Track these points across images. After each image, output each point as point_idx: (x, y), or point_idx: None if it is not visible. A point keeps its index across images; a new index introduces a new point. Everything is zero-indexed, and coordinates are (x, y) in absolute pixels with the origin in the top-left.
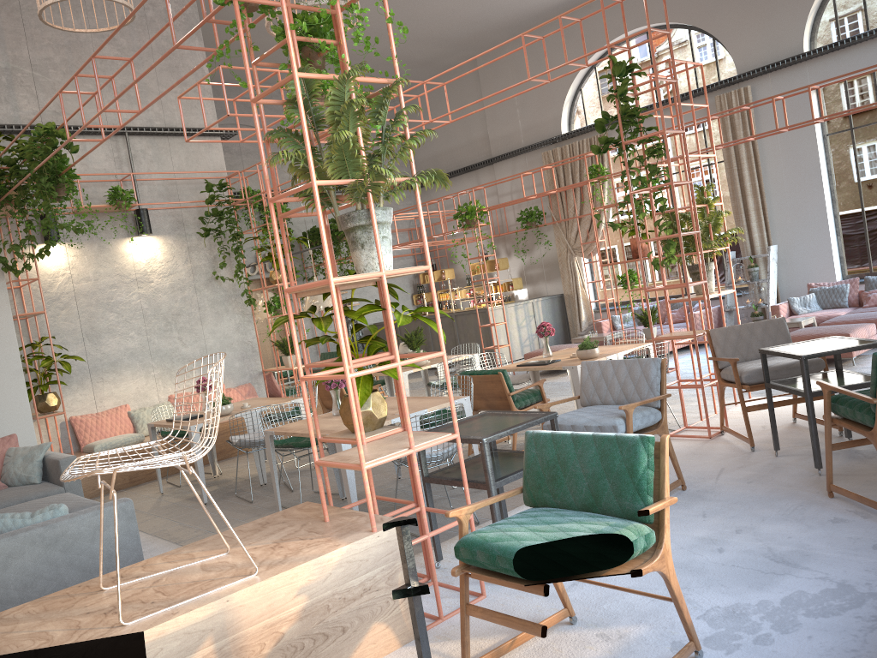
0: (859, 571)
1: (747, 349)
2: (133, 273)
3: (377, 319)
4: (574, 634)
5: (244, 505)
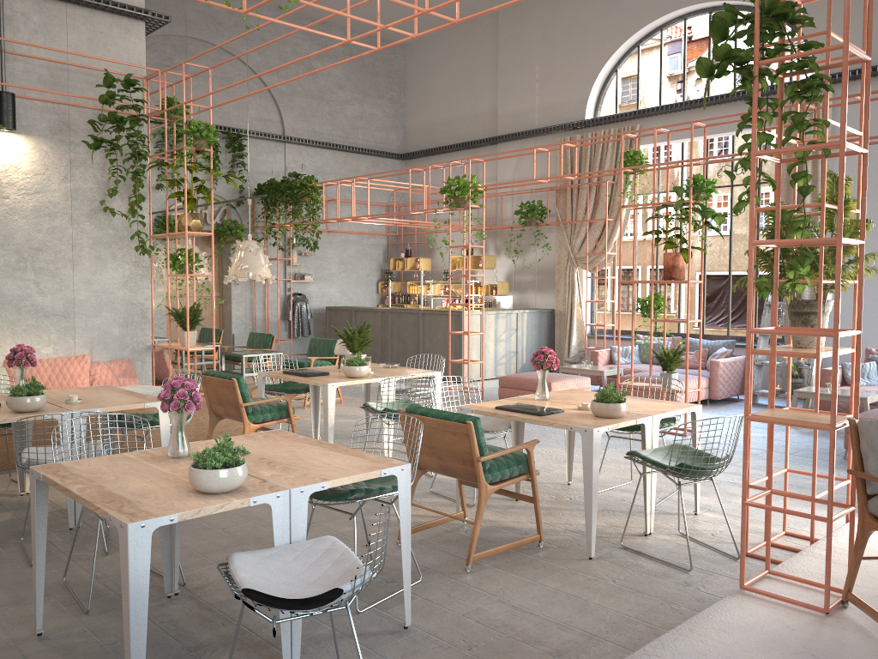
0: None
1: None
2: None
3: (332, 302)
4: None
5: (16, 570)
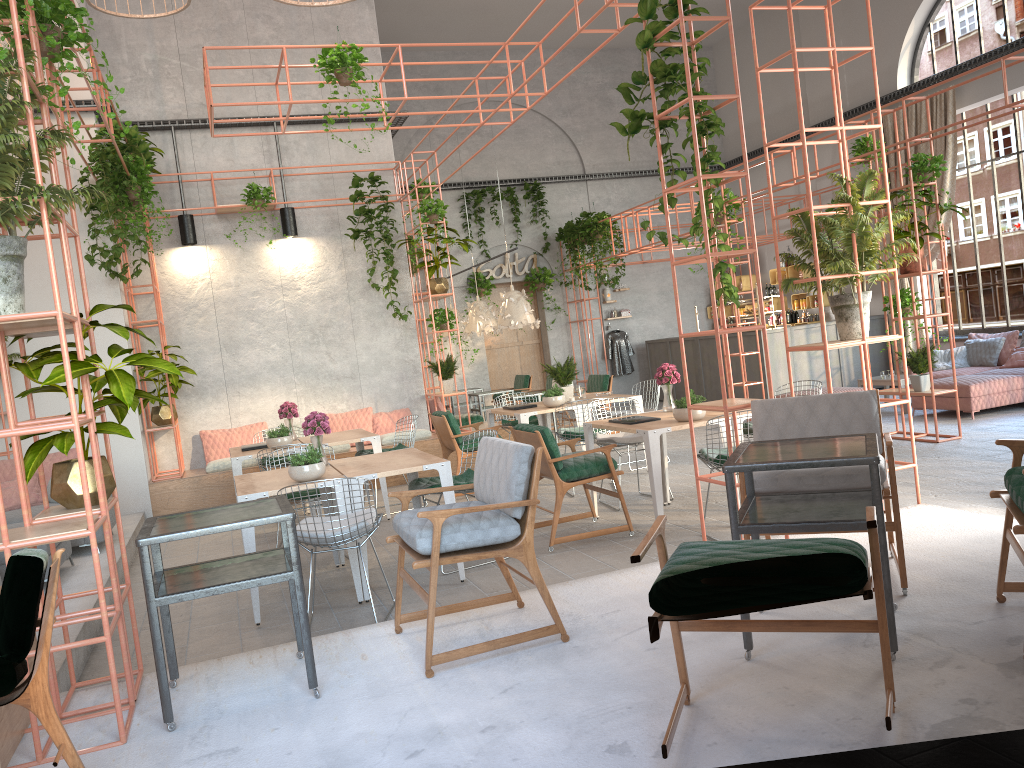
0: None
1: (799, 436)
2: (278, 279)
3: (655, 335)
4: None
5: None
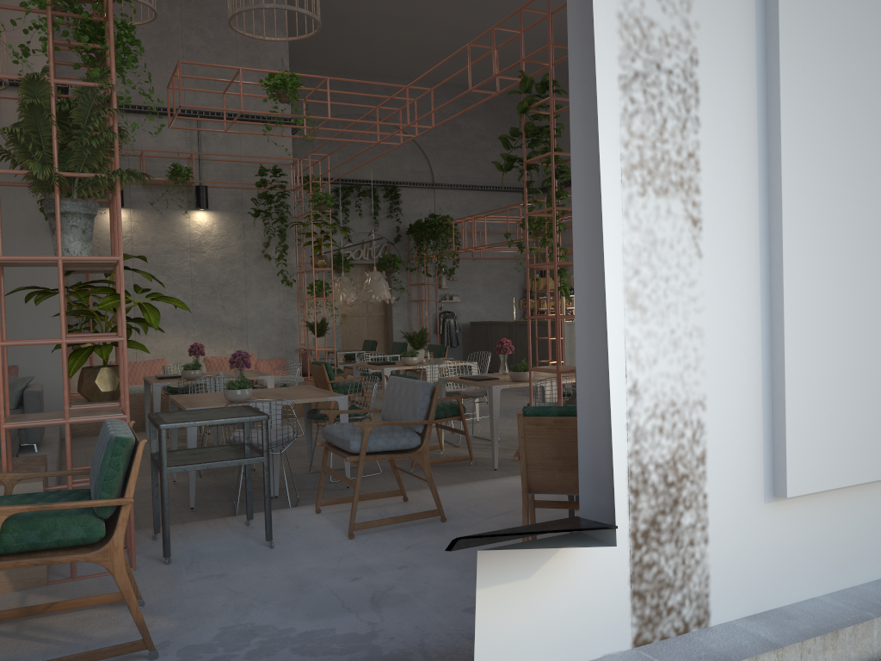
0: (409, 626)
1: None
2: (187, 243)
3: (478, 318)
4: (123, 615)
5: None
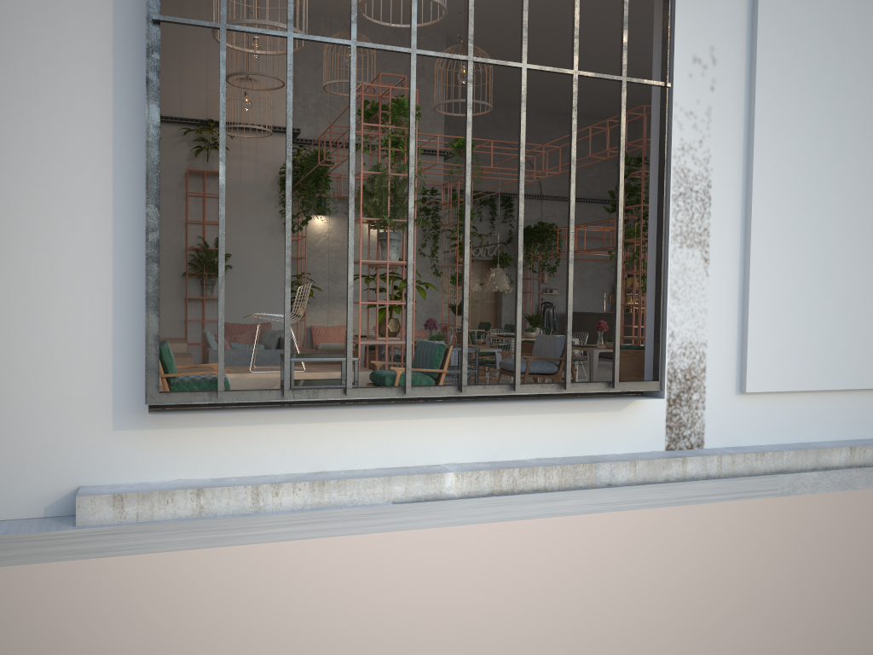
0: None
1: None
2: (366, 242)
3: (573, 309)
4: None
5: None
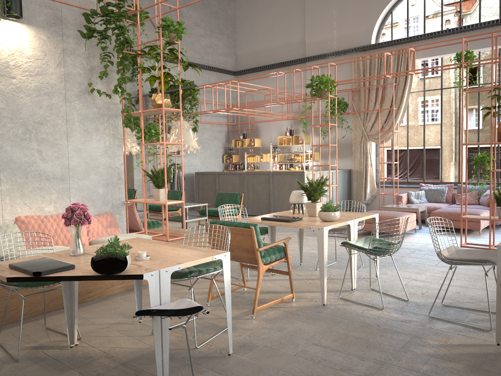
0: None
1: None
2: None
3: (196, 169)
4: None
5: None
